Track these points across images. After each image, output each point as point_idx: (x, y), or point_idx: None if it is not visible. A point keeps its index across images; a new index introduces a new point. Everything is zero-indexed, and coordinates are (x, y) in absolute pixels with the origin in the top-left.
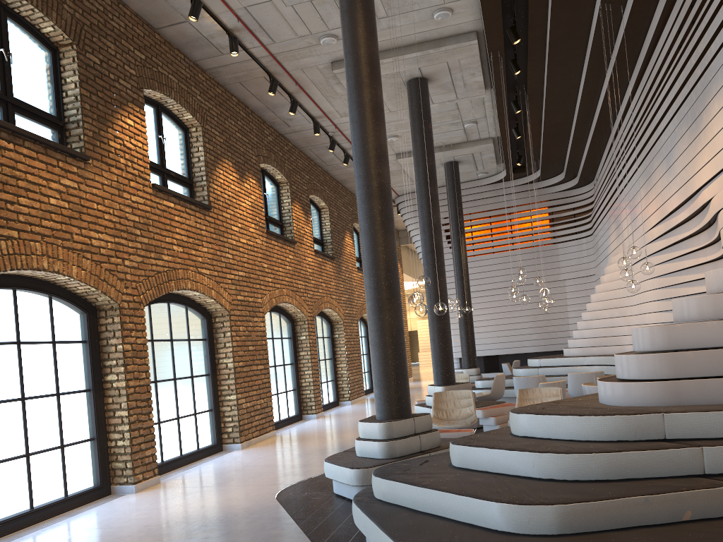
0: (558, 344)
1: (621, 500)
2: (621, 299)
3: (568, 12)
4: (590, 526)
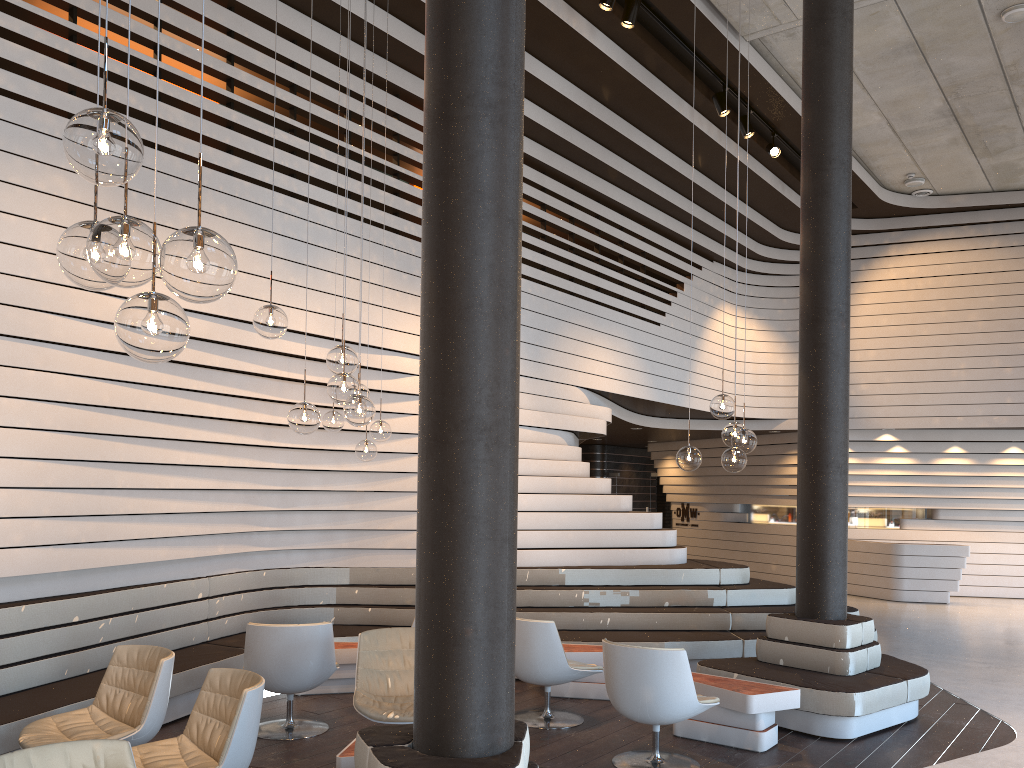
0: None
1: None
2: None
3: None
4: None
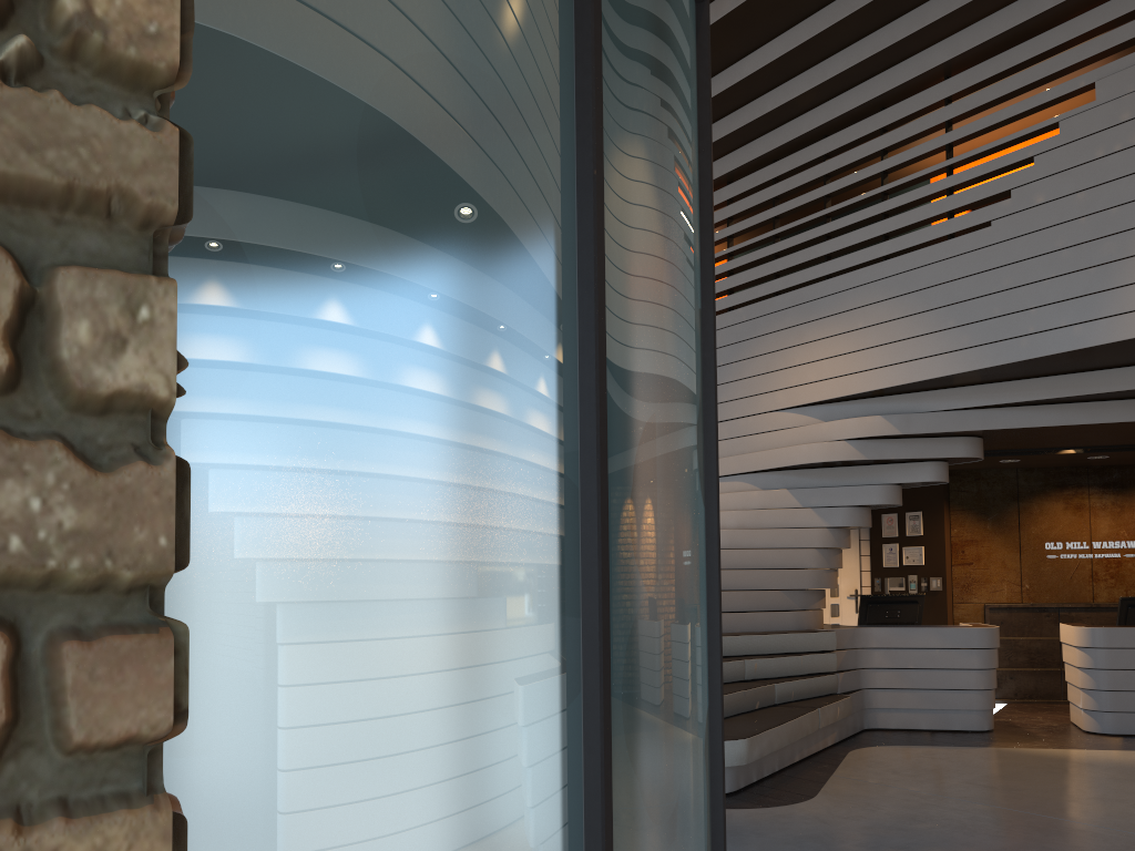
0: None
1: (736, 693)
2: None
3: None
4: (725, 712)
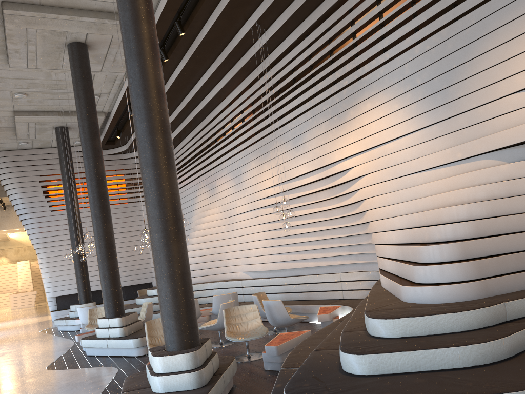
0: (143, 278)
1: None
2: (222, 240)
3: (227, 22)
4: None
